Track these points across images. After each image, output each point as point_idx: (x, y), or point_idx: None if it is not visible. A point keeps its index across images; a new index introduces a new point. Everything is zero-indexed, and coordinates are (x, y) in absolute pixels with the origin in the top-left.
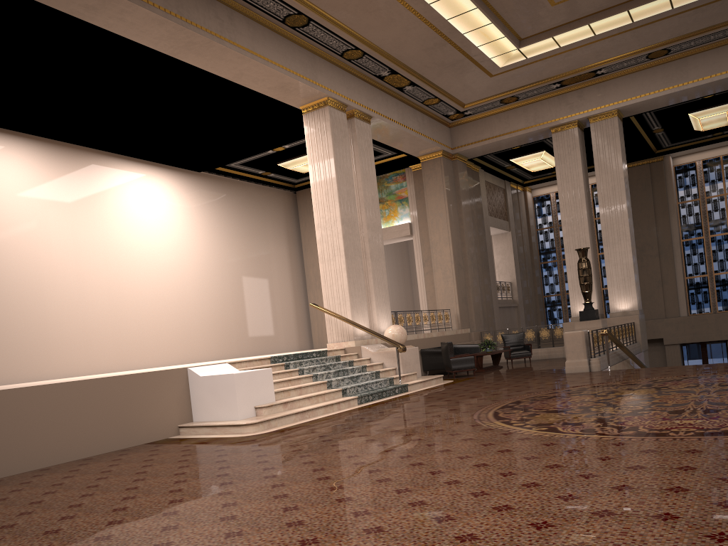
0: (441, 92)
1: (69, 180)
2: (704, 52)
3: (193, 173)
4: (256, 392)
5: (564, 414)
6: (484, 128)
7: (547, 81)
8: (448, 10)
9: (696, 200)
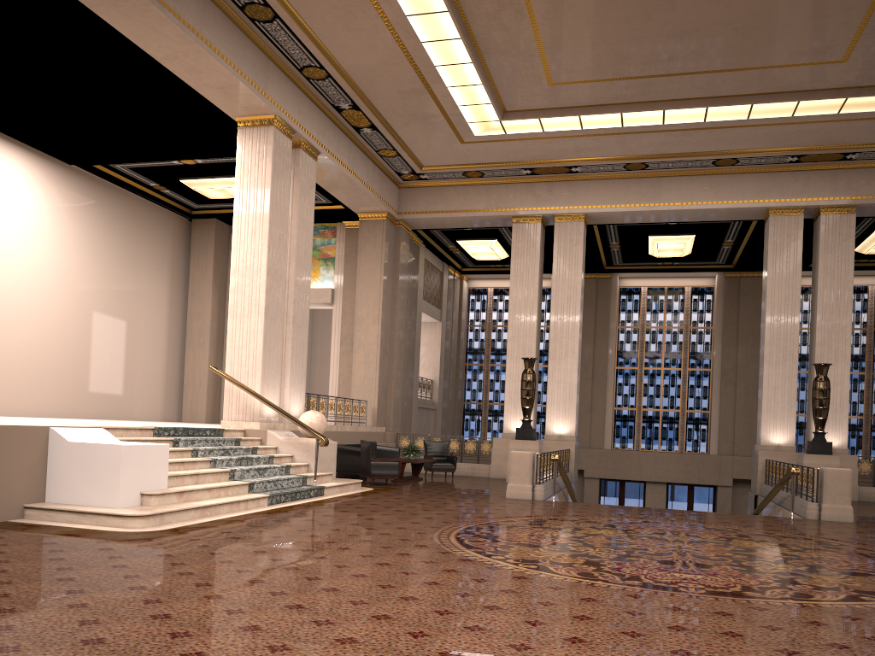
0: (402, 145)
1: None
2: (679, 176)
3: (61, 164)
4: (145, 473)
5: (543, 550)
6: (439, 198)
7: (518, 164)
8: (440, 55)
9: (636, 327)
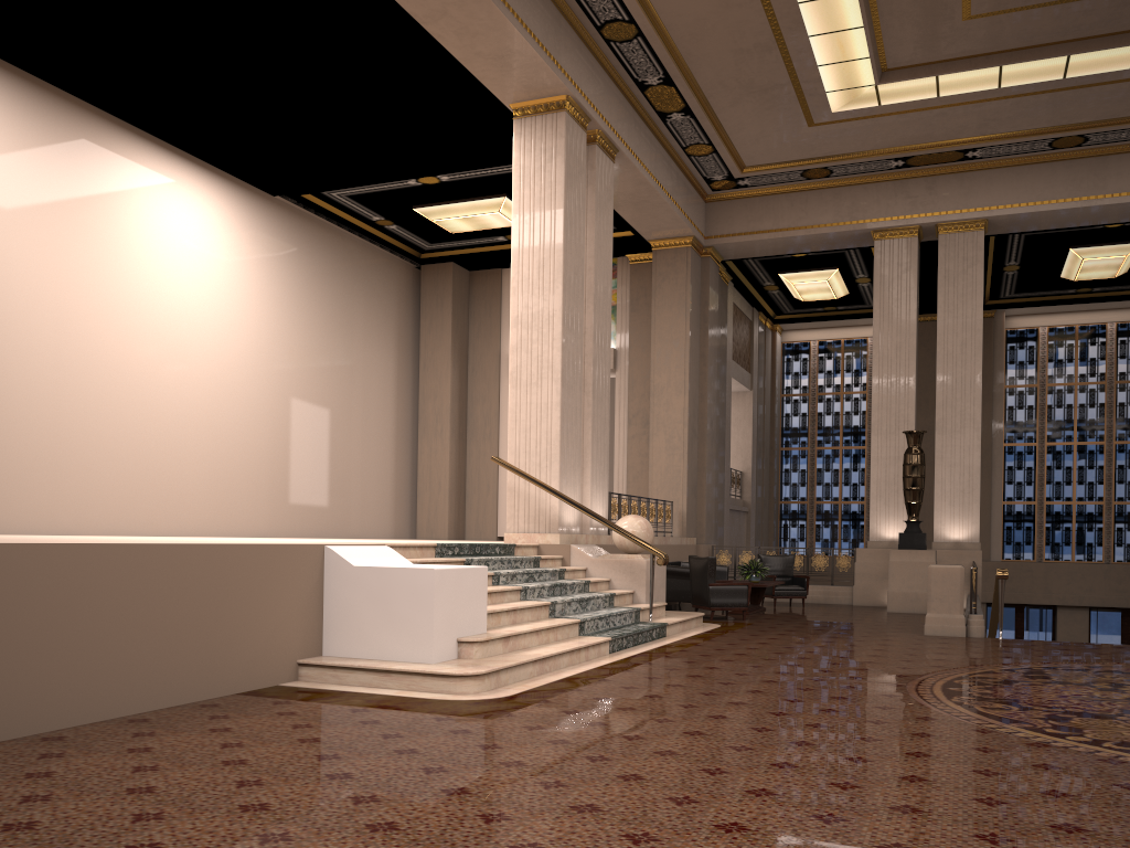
0: (722, 135)
1: (44, 155)
2: None
3: (263, 196)
4: (462, 610)
5: (1127, 723)
6: (764, 212)
7: (888, 152)
8: None
9: (1032, 385)
